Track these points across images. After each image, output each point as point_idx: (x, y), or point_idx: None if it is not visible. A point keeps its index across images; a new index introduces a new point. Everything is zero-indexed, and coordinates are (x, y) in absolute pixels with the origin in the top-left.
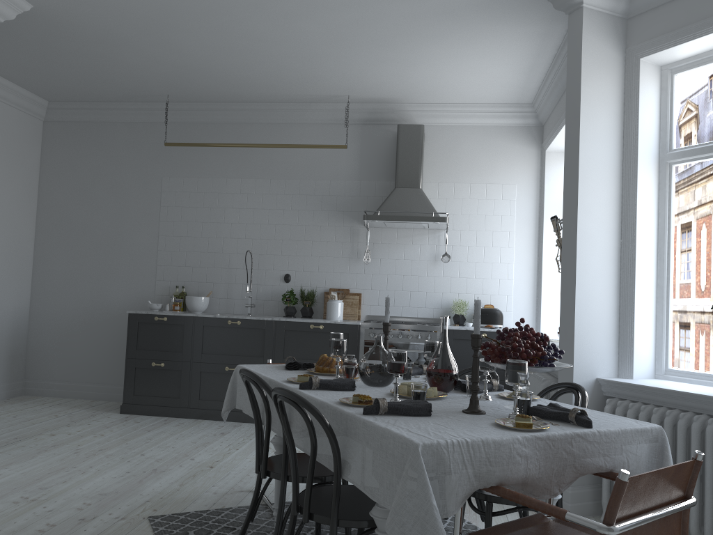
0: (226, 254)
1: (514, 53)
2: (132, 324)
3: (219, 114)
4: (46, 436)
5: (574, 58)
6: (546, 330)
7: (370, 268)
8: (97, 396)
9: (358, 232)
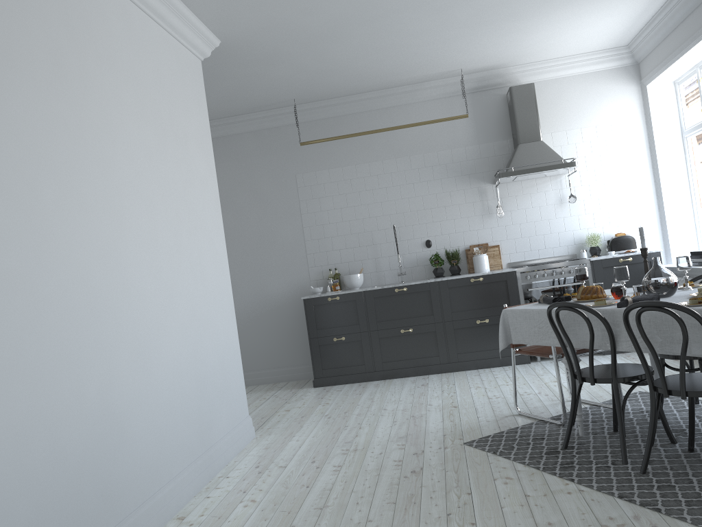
0: (368, 233)
1: (632, 3)
2: (309, 308)
3: (338, 108)
4: (284, 412)
5: None
6: (675, 246)
7: (503, 221)
8: (276, 379)
9: (485, 191)
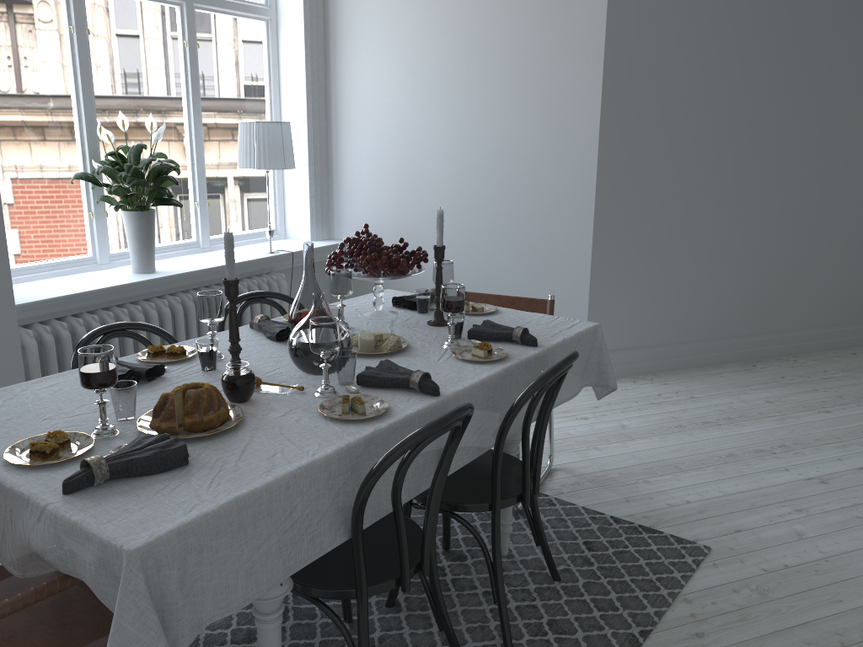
0: None
1: None
2: None
3: None
4: None
5: None
6: None
7: None
8: None
9: None
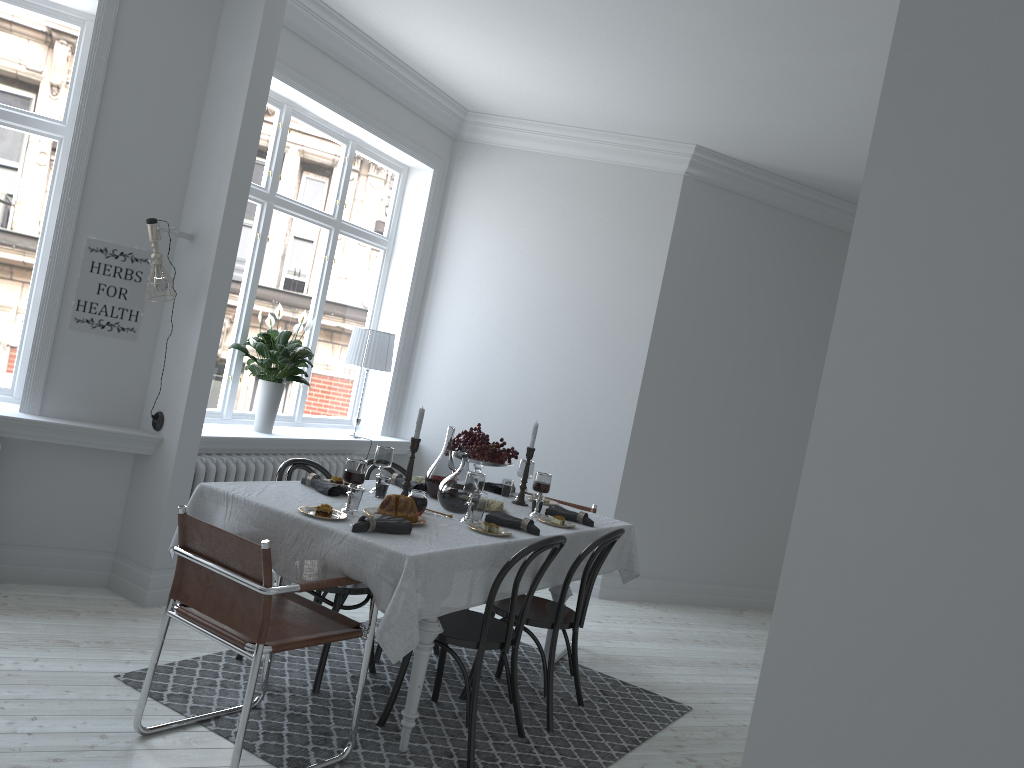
0: None
1: None
2: None
3: None
4: None
5: (268, 49)
6: None
7: None
8: None
9: None
